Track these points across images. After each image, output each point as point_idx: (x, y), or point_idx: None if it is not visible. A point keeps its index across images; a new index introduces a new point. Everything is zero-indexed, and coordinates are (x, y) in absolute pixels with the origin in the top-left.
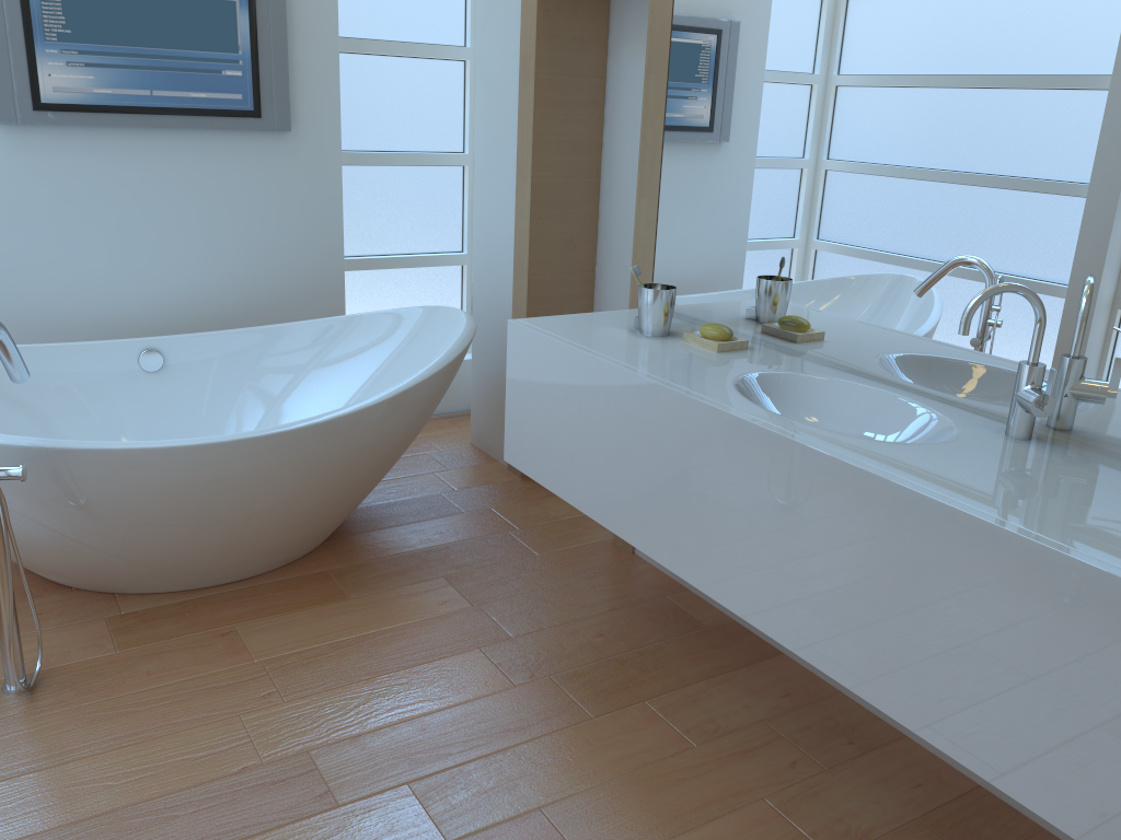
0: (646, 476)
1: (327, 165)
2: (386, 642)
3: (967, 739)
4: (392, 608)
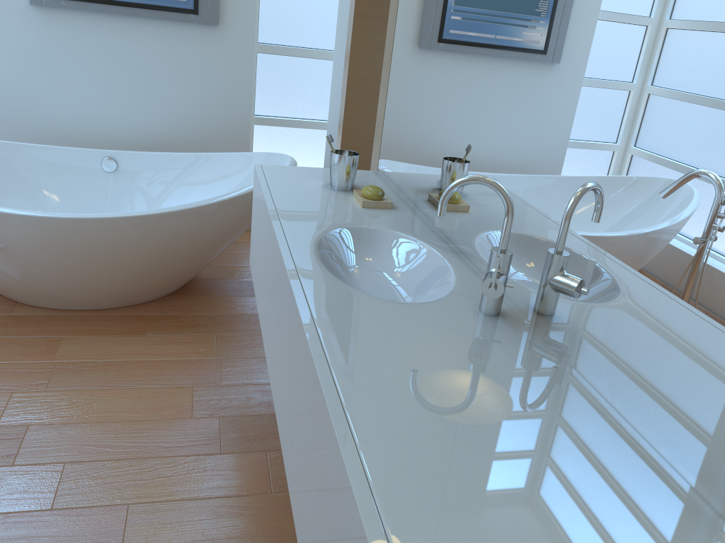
0: (266, 289)
1: (244, 51)
2: (140, 368)
3: None
4: (164, 348)
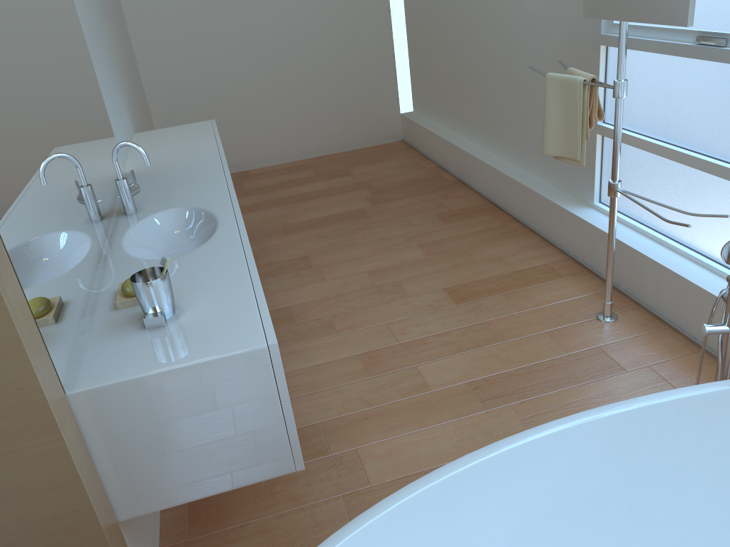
0: None
1: None
2: None
3: None
4: None
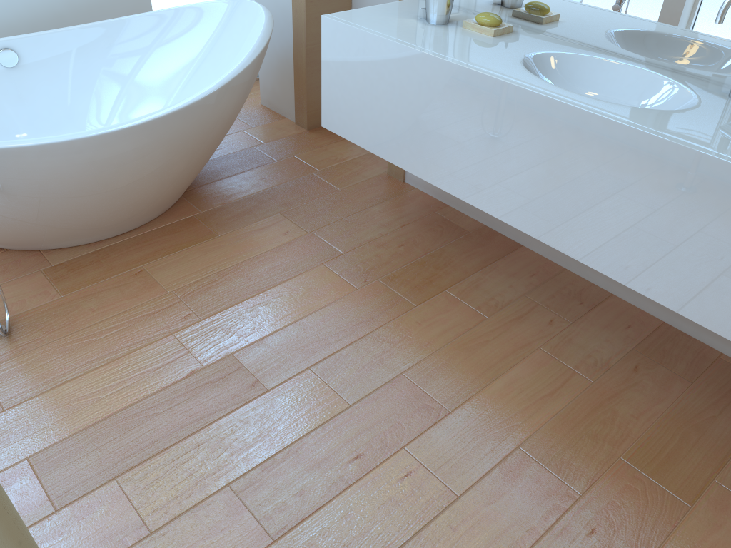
0: (455, 139)
1: None
2: (257, 267)
3: (719, 316)
4: (251, 241)
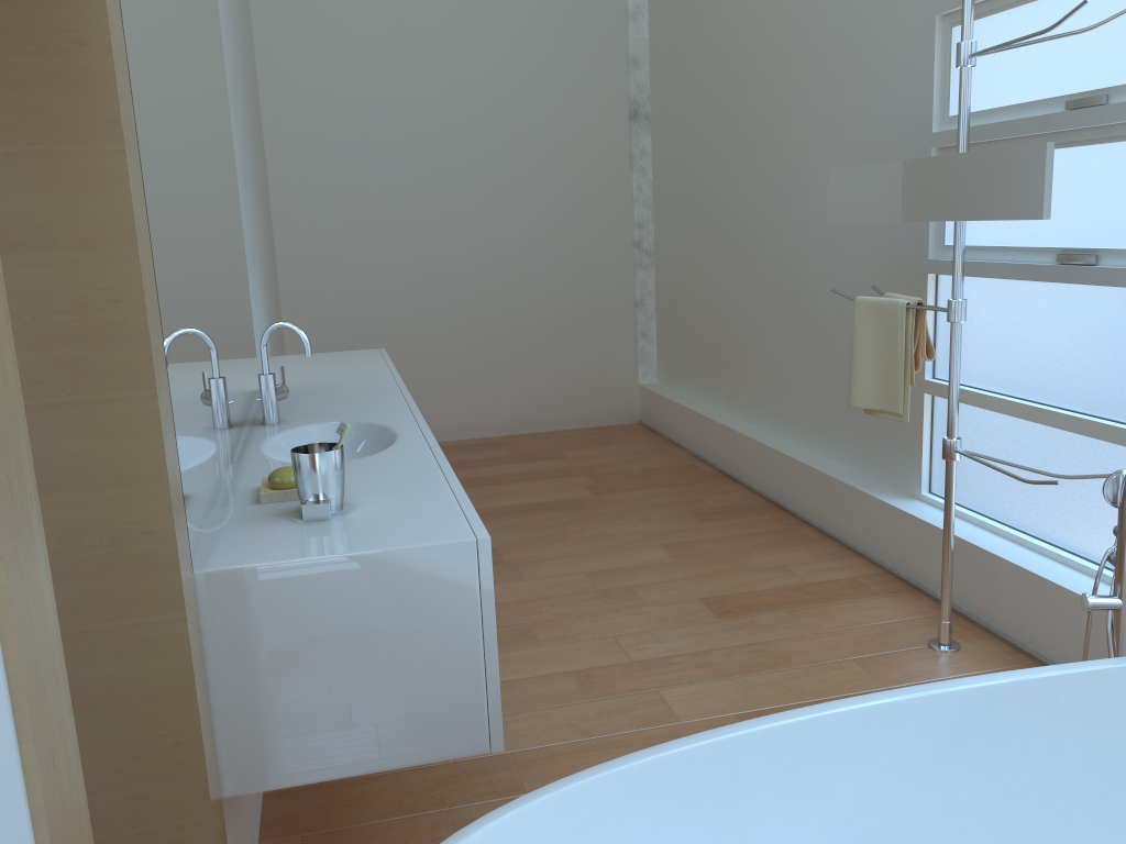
0: None
1: None
2: None
3: None
4: None
